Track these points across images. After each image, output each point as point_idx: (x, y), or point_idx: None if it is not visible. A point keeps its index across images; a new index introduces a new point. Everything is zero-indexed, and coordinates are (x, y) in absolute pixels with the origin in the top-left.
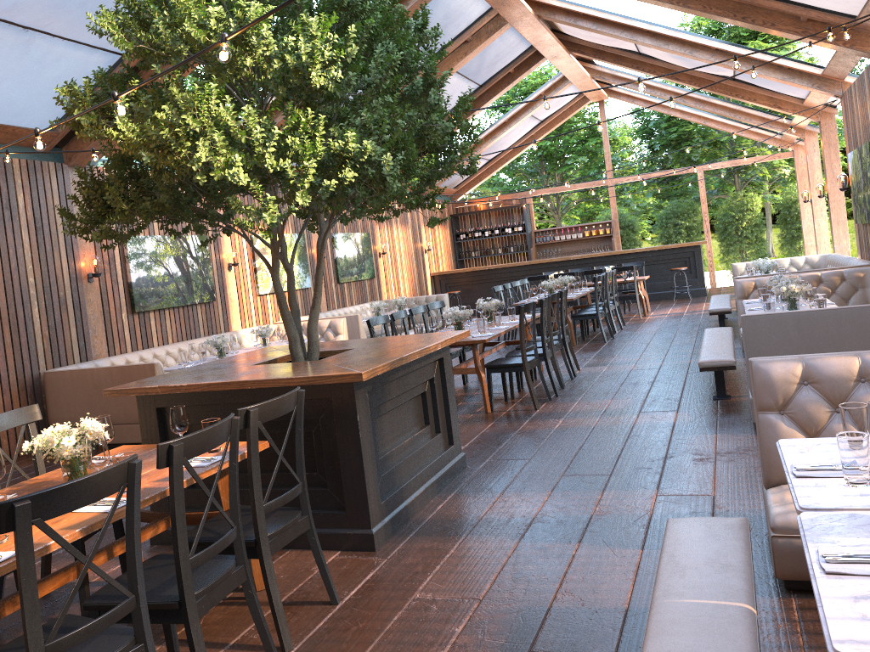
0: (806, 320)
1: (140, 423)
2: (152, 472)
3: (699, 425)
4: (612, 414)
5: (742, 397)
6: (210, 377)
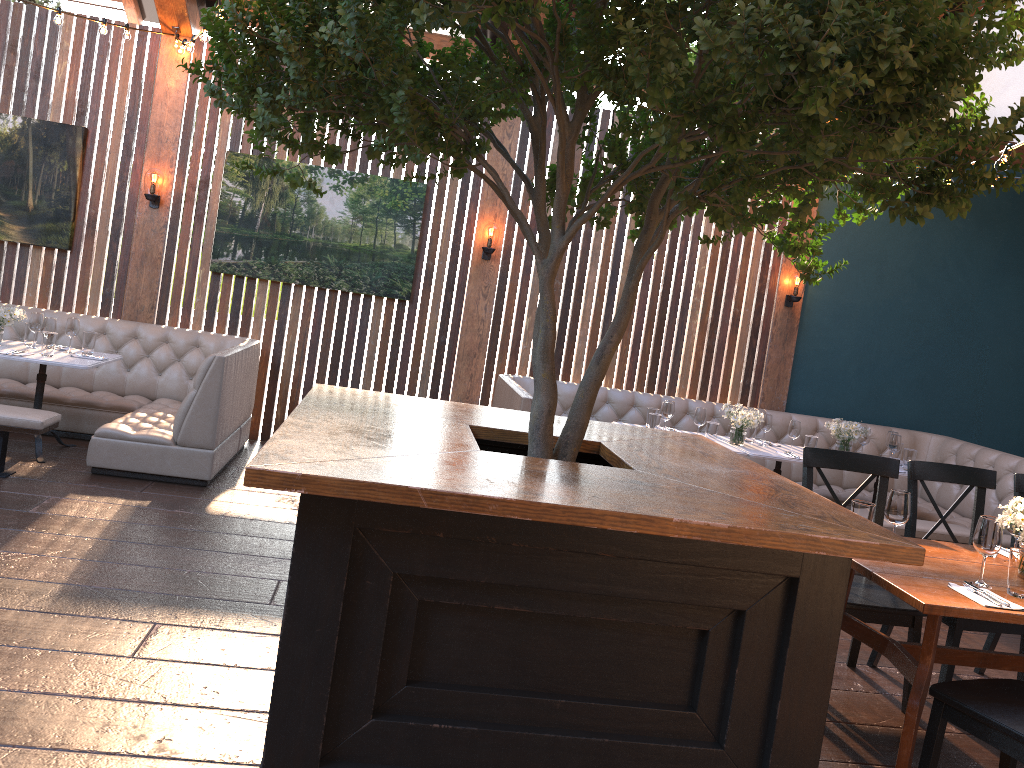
0: (237, 361)
1: (841, 613)
2: (945, 556)
3: (162, 500)
4: (20, 524)
5: (15, 468)
6: (756, 484)
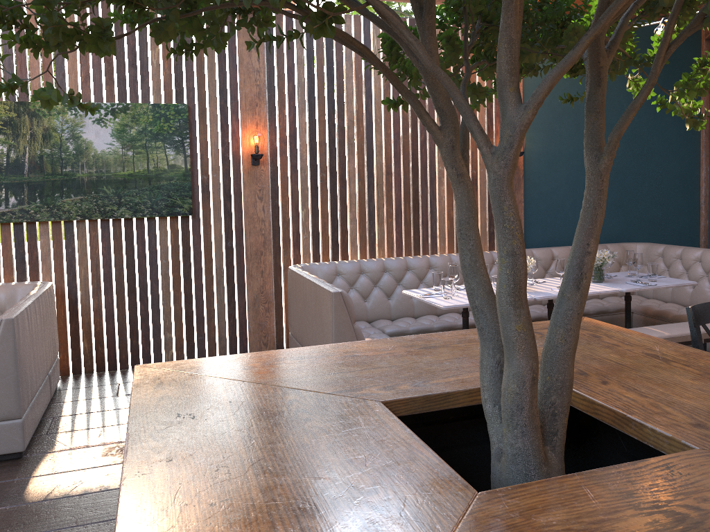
0: (30, 315)
1: None
2: None
3: None
4: None
5: None
6: None
